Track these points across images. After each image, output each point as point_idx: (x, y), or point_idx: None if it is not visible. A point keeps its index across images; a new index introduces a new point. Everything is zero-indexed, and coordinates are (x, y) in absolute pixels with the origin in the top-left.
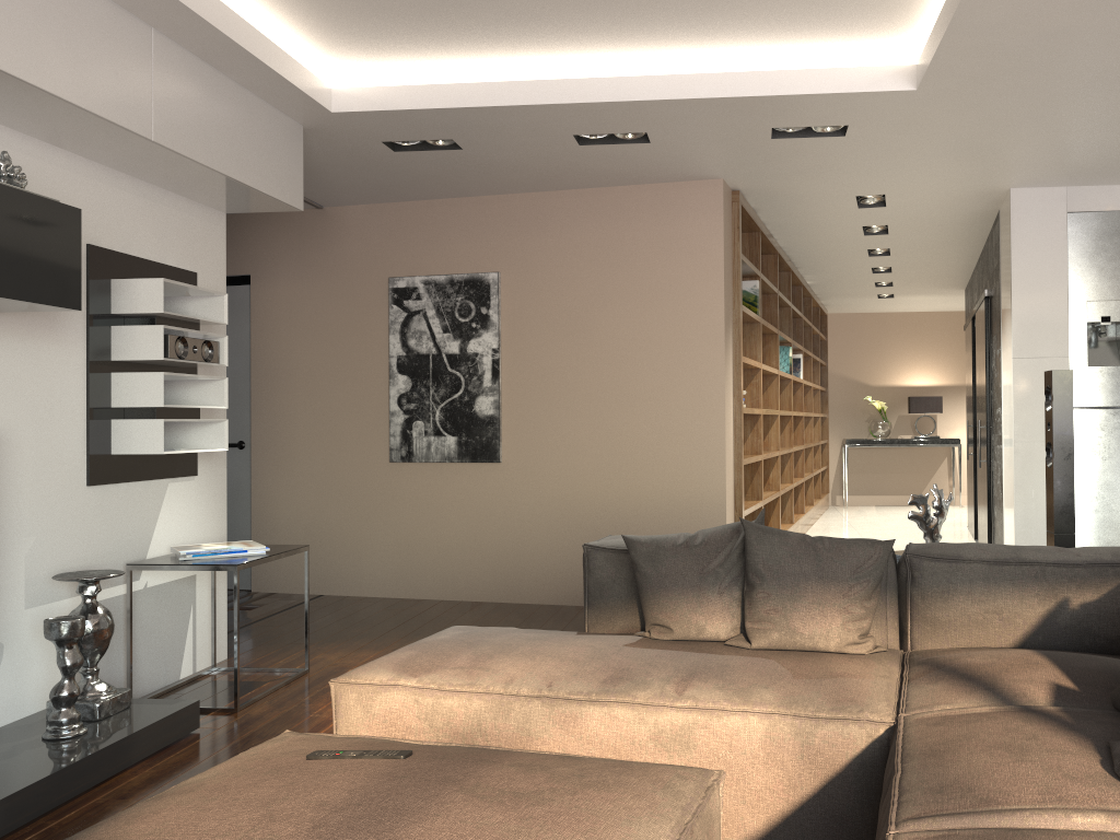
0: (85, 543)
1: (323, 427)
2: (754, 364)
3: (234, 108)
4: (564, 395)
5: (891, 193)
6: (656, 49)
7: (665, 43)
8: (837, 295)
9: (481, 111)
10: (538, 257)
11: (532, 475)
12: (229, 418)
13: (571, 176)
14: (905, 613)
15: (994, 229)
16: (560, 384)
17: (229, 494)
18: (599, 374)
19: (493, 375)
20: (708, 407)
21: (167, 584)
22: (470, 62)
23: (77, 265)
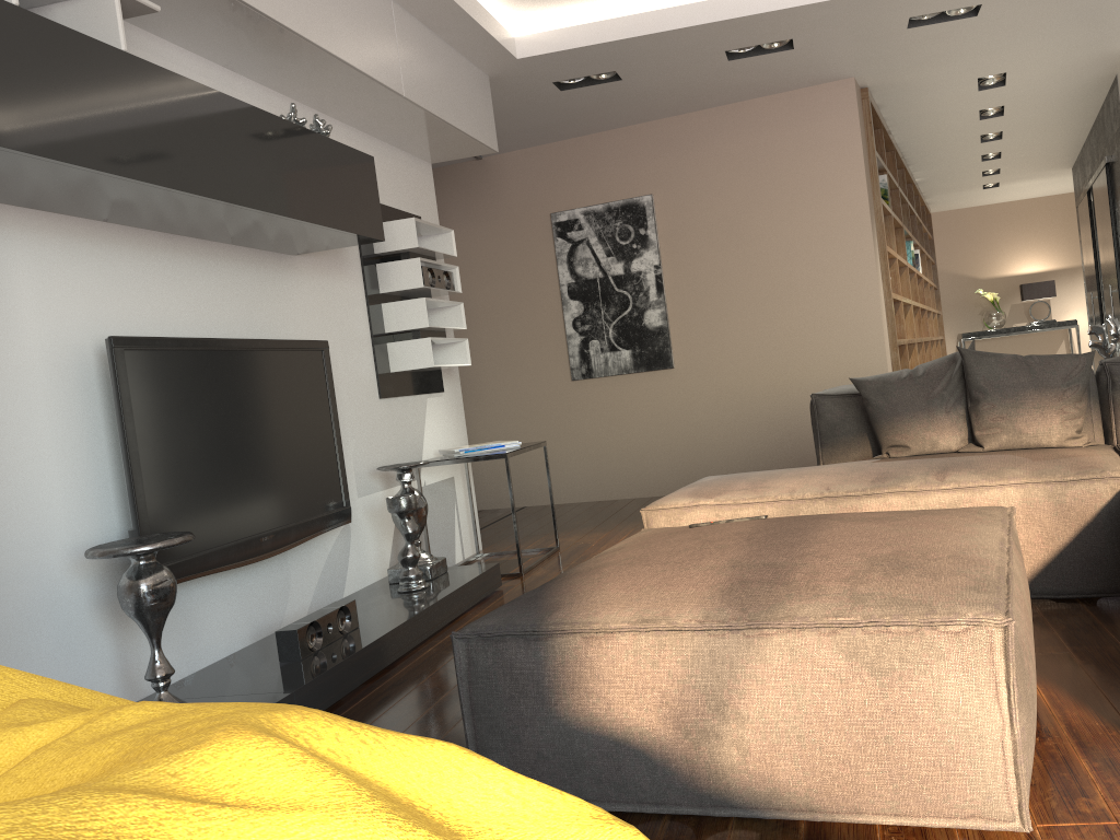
0: (384, 446)
1: (507, 357)
2: (892, 253)
3: (446, 64)
4: (726, 299)
5: (1013, 70)
6: None
7: None
8: (942, 191)
9: (648, 38)
10: (687, 175)
11: (703, 376)
12: None
13: (713, 94)
14: (1108, 415)
15: (1111, 94)
16: (720, 290)
17: None
18: (756, 276)
19: (658, 290)
20: (862, 292)
21: (437, 483)
22: None
23: (377, 203)
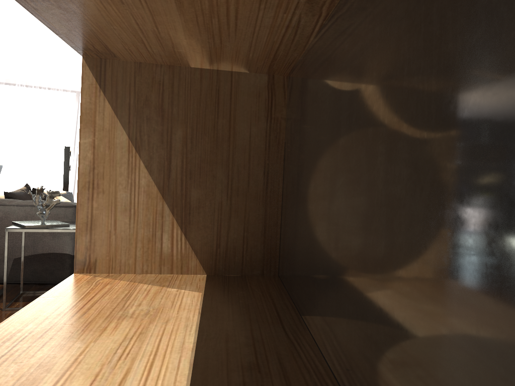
0: None
1: None
2: None
3: None
4: None
5: None
6: None
7: None
8: None
9: None
10: None
11: None
12: None
13: None
14: None
15: None
16: None
17: None
18: None
19: None
20: None
21: None
22: None
23: None
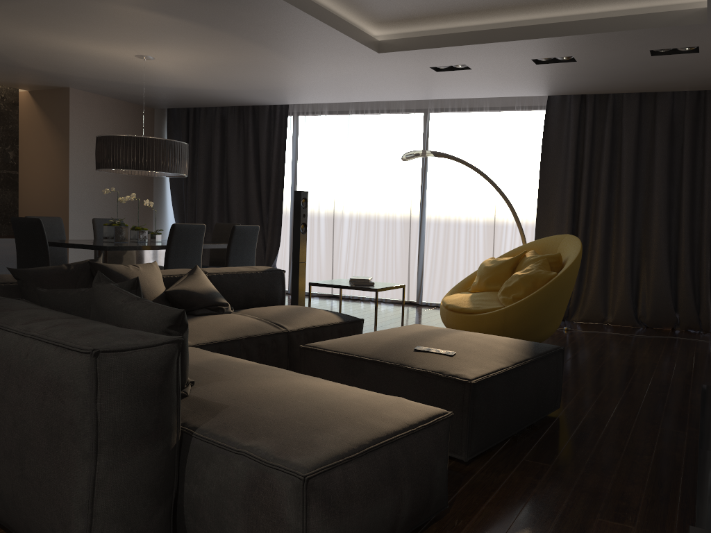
0: None
1: None
2: None
3: None
4: None
5: None
6: None
7: None
8: None
9: None
10: None
11: None
12: None
13: None
14: None
15: None
16: None
17: None
18: None
19: None
20: None
21: None
22: None
23: None
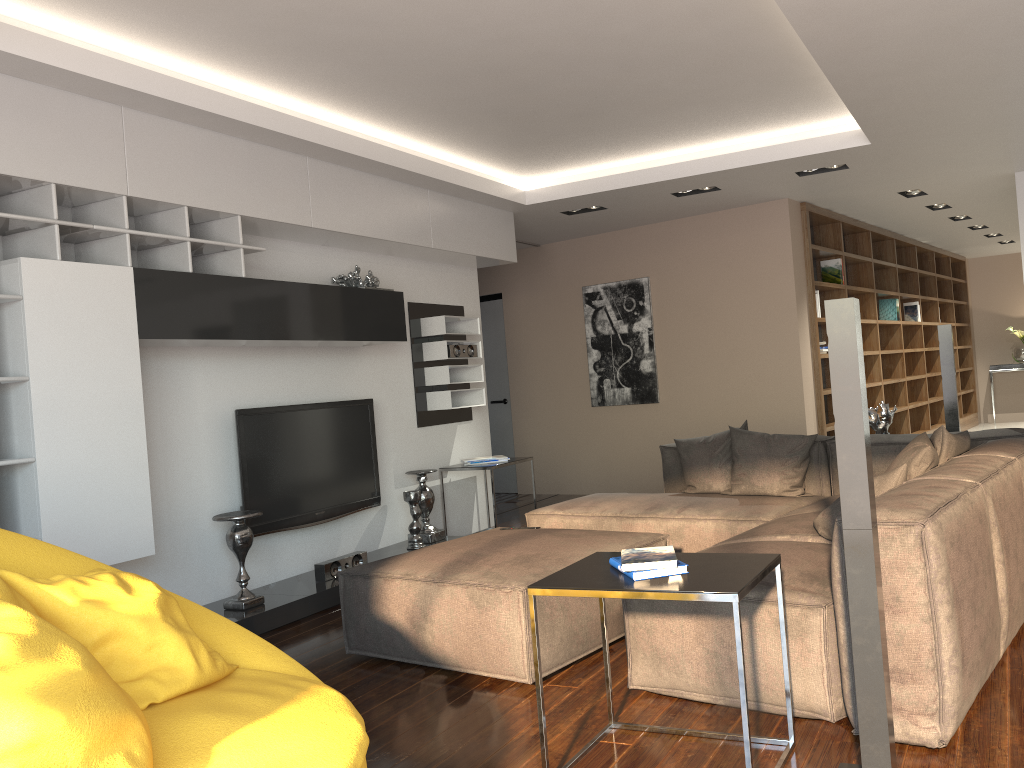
0: (419, 457)
1: (550, 386)
2: None
3: (472, 216)
4: (695, 355)
5: (922, 187)
6: (703, 143)
7: (706, 140)
8: (961, 246)
9: (608, 192)
10: (672, 264)
11: (679, 410)
12: (496, 384)
13: (684, 211)
14: (830, 475)
15: None
16: (692, 348)
17: (500, 433)
18: (716, 339)
19: (650, 345)
20: (789, 356)
21: (461, 480)
22: (598, 165)
23: (403, 319)
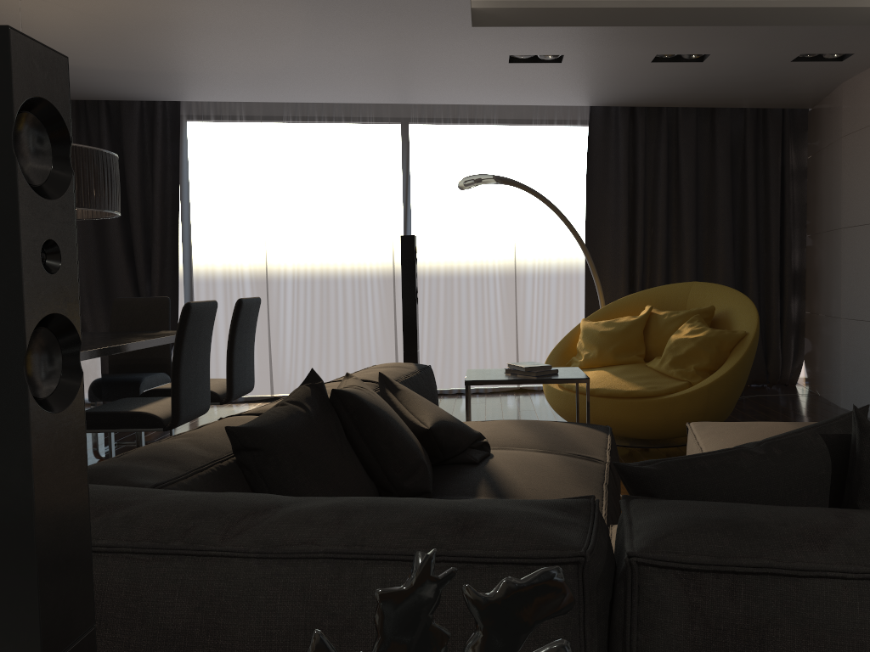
0: None
1: None
2: None
3: None
4: None
5: None
6: None
7: None
8: None
9: None
10: None
11: None
12: None
13: None
14: None
15: None
16: None
17: None
18: None
19: None
20: None
21: None
22: None
23: None
